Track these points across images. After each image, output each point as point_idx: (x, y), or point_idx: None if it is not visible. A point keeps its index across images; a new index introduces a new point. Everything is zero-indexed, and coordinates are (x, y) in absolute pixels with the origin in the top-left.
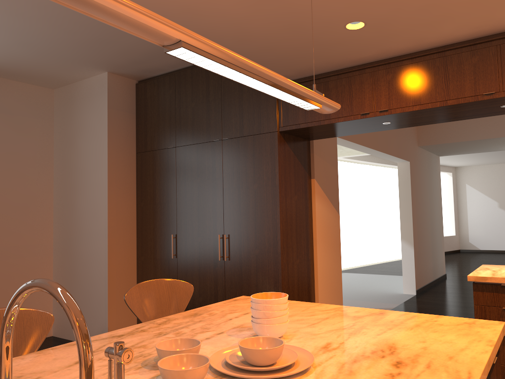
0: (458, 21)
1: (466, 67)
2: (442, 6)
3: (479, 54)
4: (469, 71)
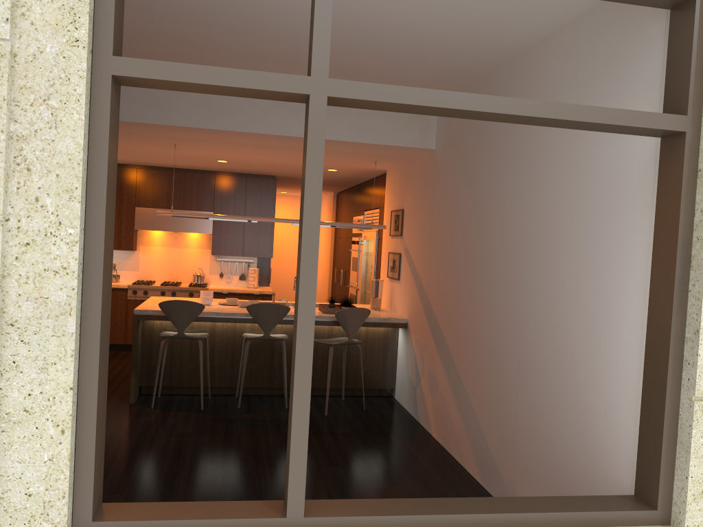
0: None
1: None
2: None
3: None
4: None
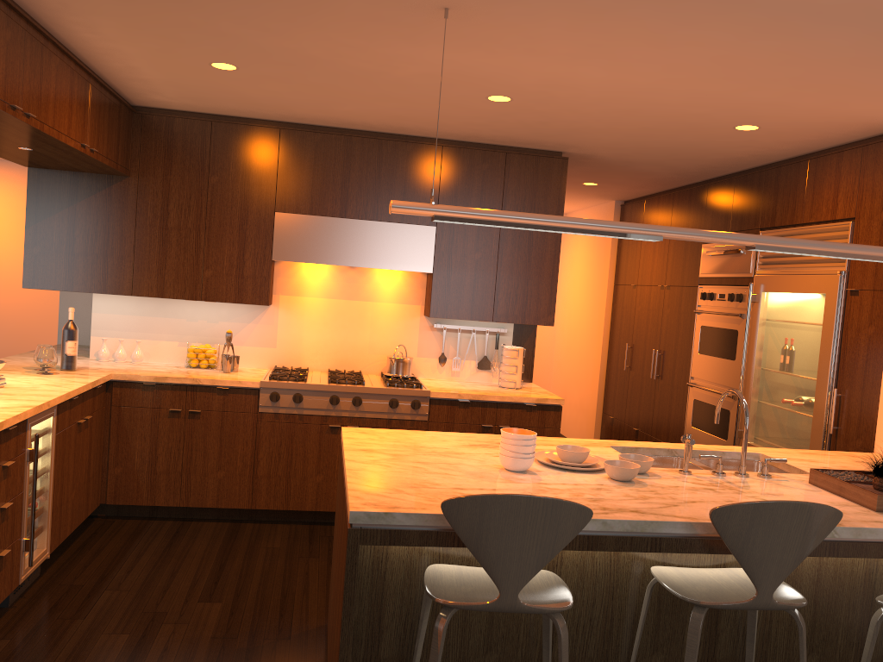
0: (104, 1)
1: (2, 43)
2: (177, 7)
3: (12, 29)
4: (4, 52)
